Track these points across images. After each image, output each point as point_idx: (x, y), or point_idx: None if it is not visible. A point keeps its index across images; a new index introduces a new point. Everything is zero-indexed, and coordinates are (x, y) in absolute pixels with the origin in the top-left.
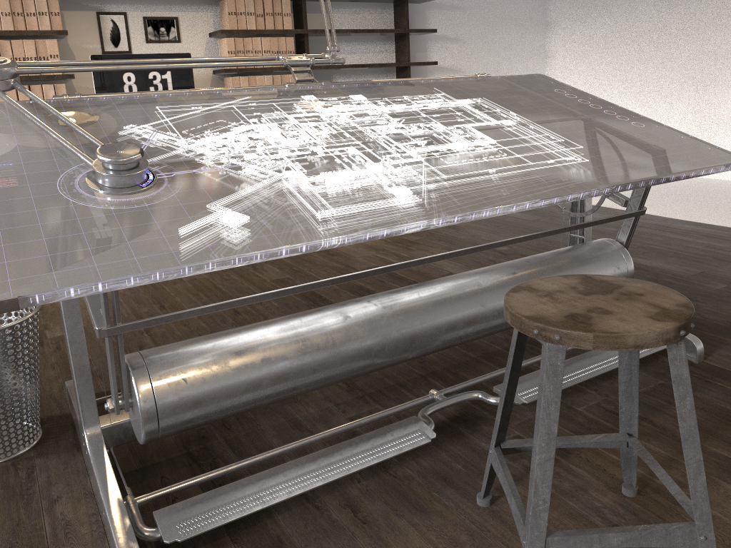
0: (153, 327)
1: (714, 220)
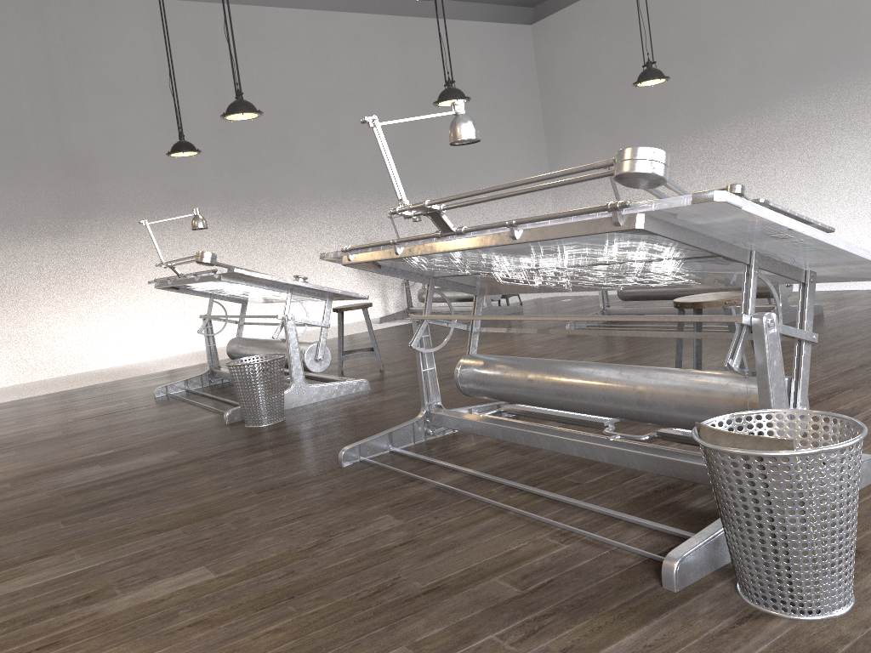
0: (129, 435)
1: (97, 383)
